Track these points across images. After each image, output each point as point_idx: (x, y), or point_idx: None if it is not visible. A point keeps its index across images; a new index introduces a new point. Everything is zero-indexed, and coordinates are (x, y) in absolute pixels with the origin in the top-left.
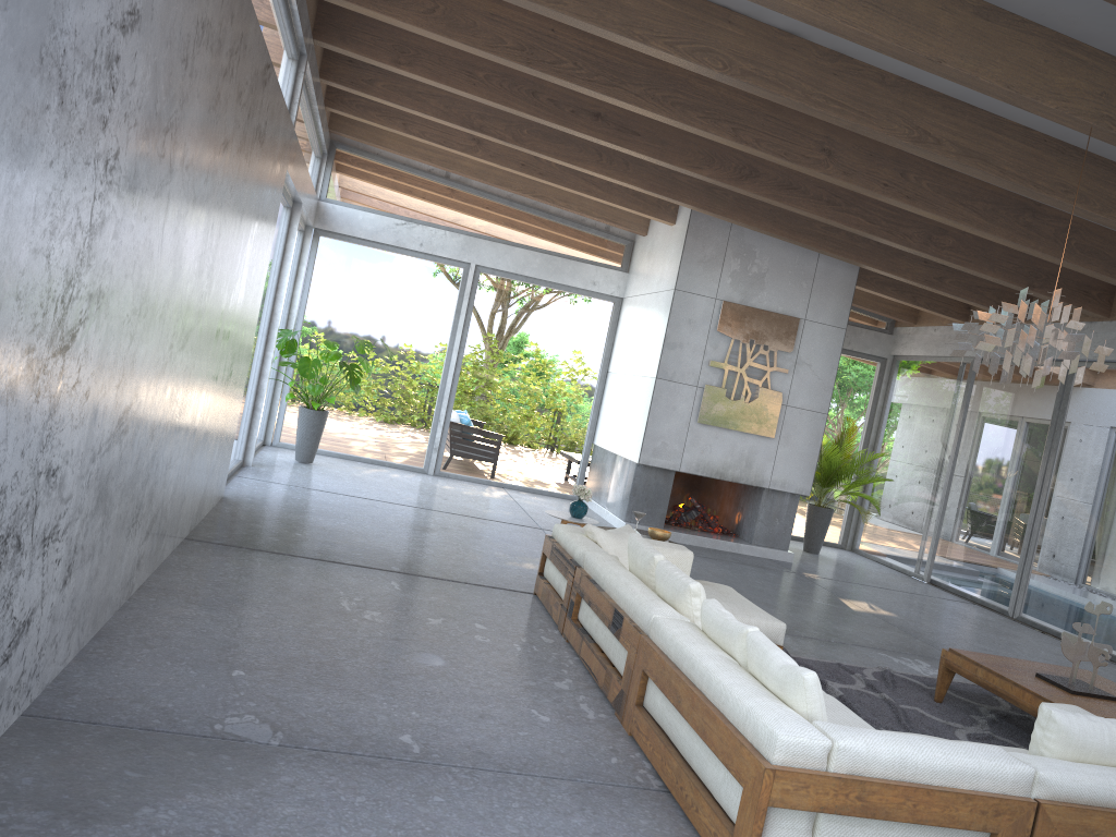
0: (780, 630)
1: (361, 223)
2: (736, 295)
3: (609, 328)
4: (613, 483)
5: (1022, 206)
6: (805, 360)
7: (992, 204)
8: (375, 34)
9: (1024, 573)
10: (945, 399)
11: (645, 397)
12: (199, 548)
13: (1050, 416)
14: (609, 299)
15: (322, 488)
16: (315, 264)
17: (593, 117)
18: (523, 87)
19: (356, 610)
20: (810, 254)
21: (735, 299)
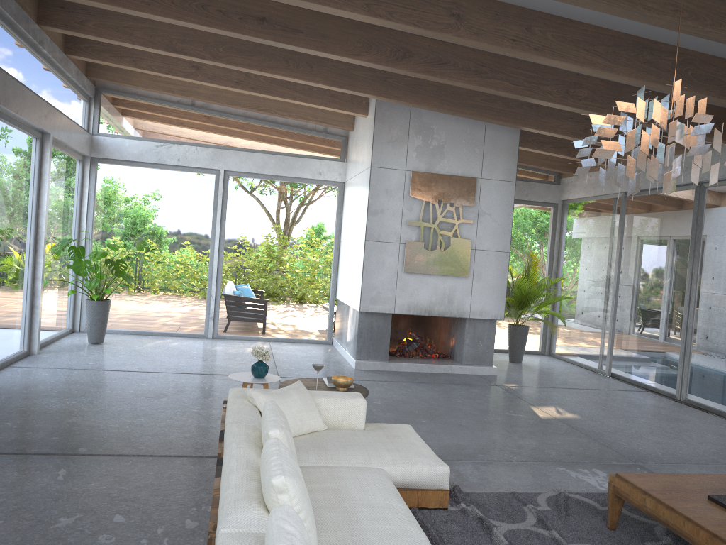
0: (444, 474)
1: (128, 149)
2: (422, 166)
3: (337, 207)
4: (348, 328)
5: (640, 45)
6: (486, 210)
7: (613, 47)
8: None
9: (686, 363)
10: (605, 228)
11: (360, 257)
12: None
13: (689, 231)
14: (334, 184)
15: (88, 367)
16: (96, 185)
17: (259, 21)
18: (193, 2)
19: None
20: (478, 125)
21: (421, 168)
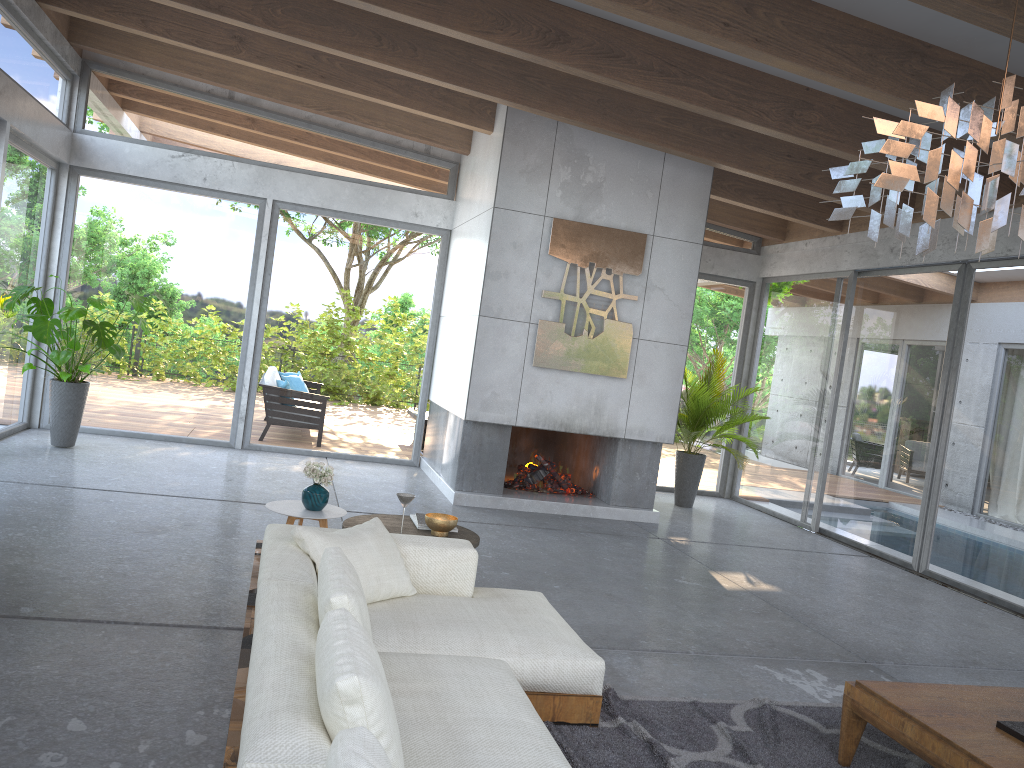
0: (597, 672)
1: (128, 158)
2: (569, 211)
3: (438, 266)
4: (445, 444)
5: (908, 49)
6: (657, 283)
7: (868, 47)
8: None
9: (929, 519)
10: (822, 321)
11: (470, 339)
12: None
13: (946, 330)
14: (435, 232)
15: (47, 481)
16: (76, 209)
17: None
18: None
19: None
20: (654, 157)
21: (568, 215)
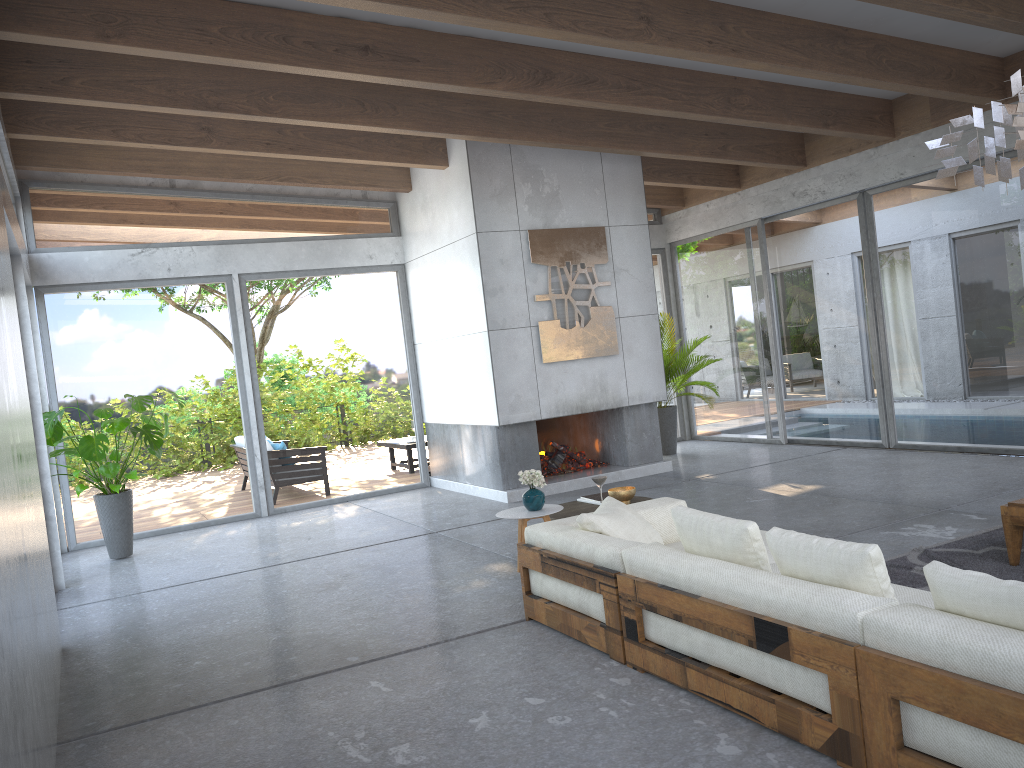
0: None
1: (90, 266)
2: (538, 221)
3: (401, 299)
4: (469, 455)
5: (833, 34)
6: (622, 266)
7: (808, 39)
8: (63, 6)
9: (887, 403)
10: (741, 267)
11: (481, 354)
12: (90, 752)
13: (860, 249)
14: (391, 268)
15: (170, 583)
16: (49, 327)
17: (362, 51)
18: (271, 34)
19: (378, 756)
20: (593, 159)
21: (538, 225)
